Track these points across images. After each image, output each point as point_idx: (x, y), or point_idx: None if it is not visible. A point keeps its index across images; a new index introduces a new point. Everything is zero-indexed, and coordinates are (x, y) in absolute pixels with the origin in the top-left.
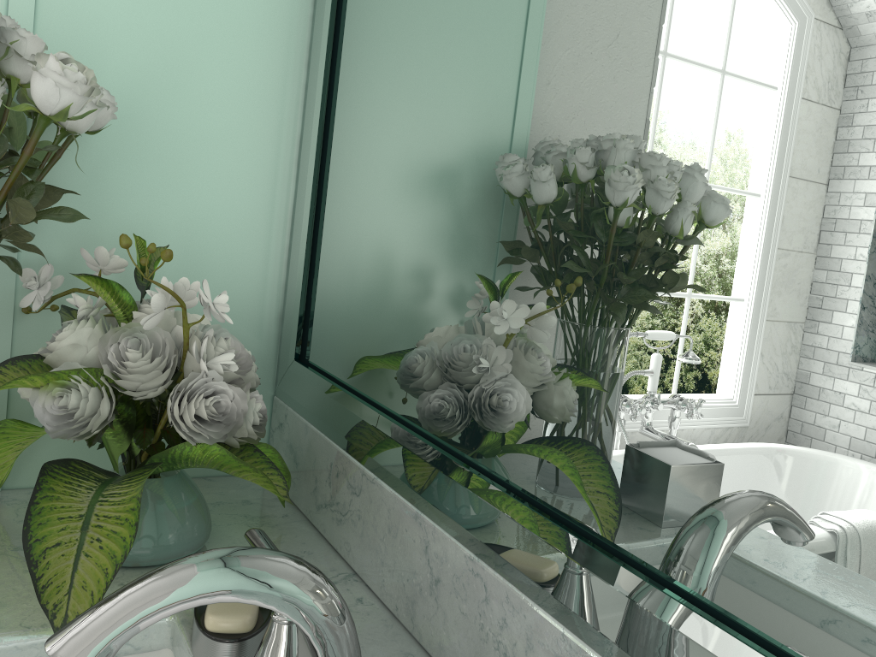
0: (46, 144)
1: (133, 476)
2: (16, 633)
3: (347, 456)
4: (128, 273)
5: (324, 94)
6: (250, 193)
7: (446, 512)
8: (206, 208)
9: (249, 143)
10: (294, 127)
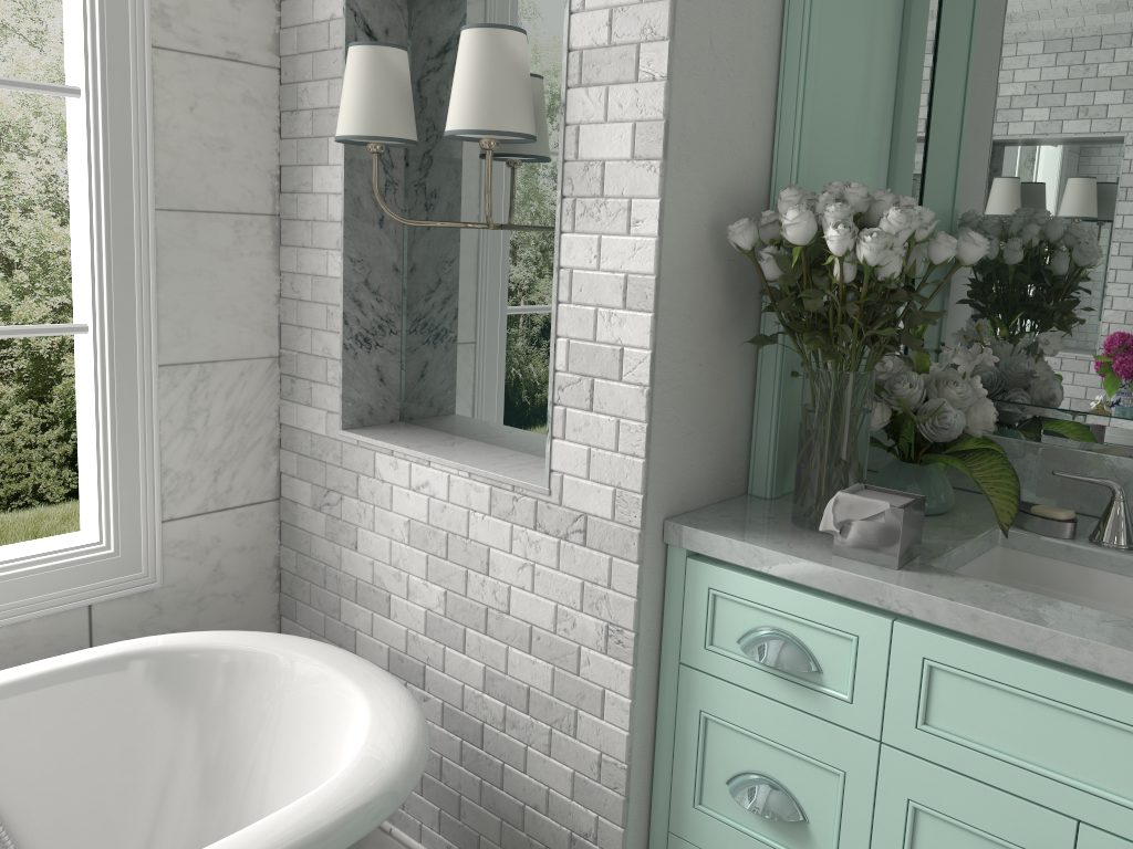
0: None
1: (959, 458)
2: (969, 540)
3: (1001, 437)
4: None
5: None
6: None
7: (1131, 448)
8: None
9: None
10: None
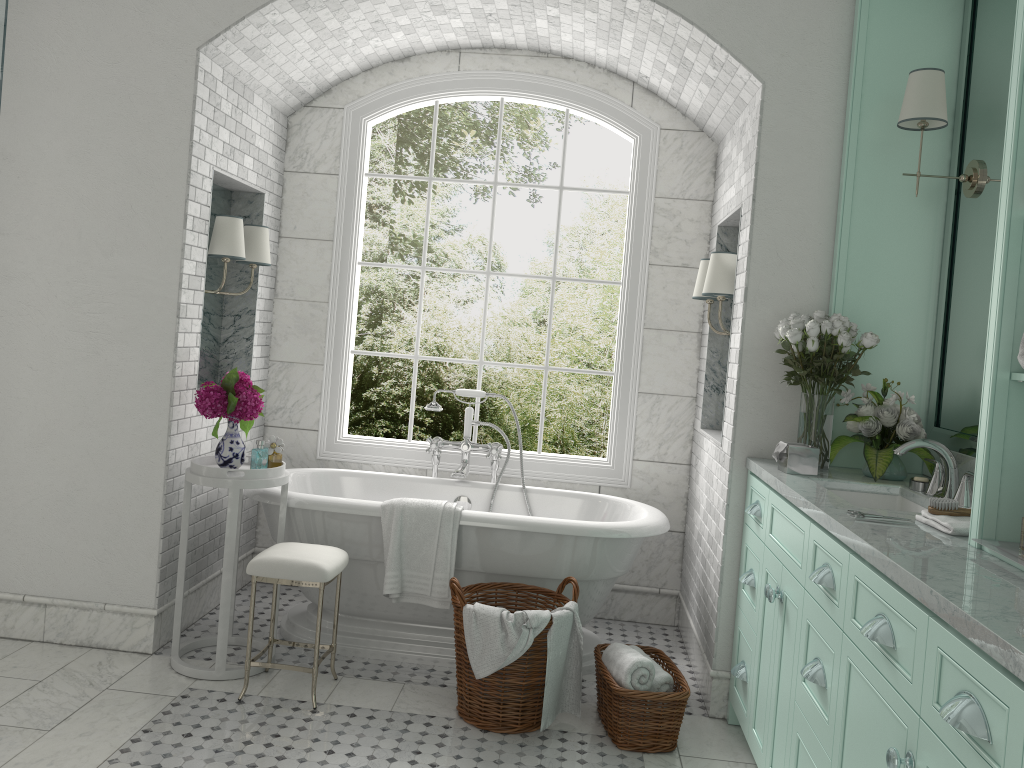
0: (851, 352)
1: (886, 448)
2: (860, 481)
3: (955, 452)
4: (869, 393)
5: (943, 326)
6: (913, 364)
7: None
8: (897, 369)
9: (913, 345)
10: (931, 338)
